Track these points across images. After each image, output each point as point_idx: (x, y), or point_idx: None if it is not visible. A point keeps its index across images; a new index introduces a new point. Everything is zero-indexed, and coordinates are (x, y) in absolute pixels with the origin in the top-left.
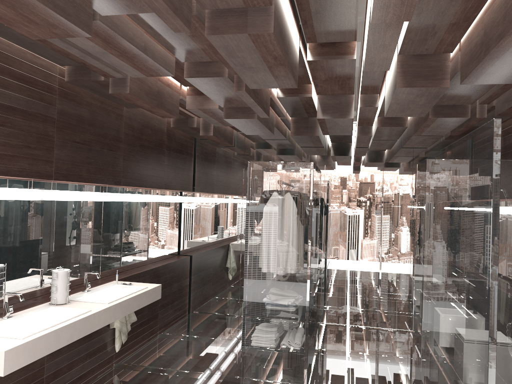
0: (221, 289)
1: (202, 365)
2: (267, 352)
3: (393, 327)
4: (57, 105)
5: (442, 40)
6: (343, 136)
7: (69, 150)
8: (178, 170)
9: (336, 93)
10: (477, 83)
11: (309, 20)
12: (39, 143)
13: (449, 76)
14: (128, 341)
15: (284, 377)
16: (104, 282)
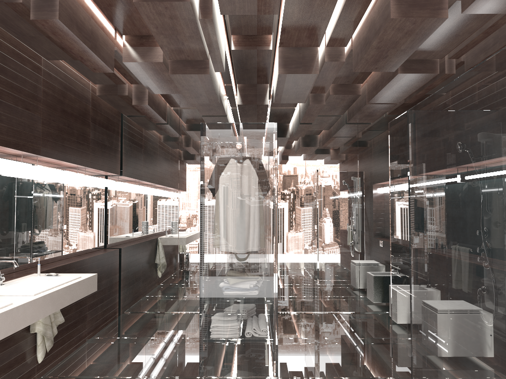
0: (156, 284)
1: (149, 368)
2: (231, 344)
3: (344, 310)
4: None
5: None
6: (286, 111)
7: None
8: (104, 148)
9: (301, 44)
10: (480, 12)
11: None
12: None
13: (447, 5)
14: (53, 349)
15: (251, 371)
16: (21, 275)
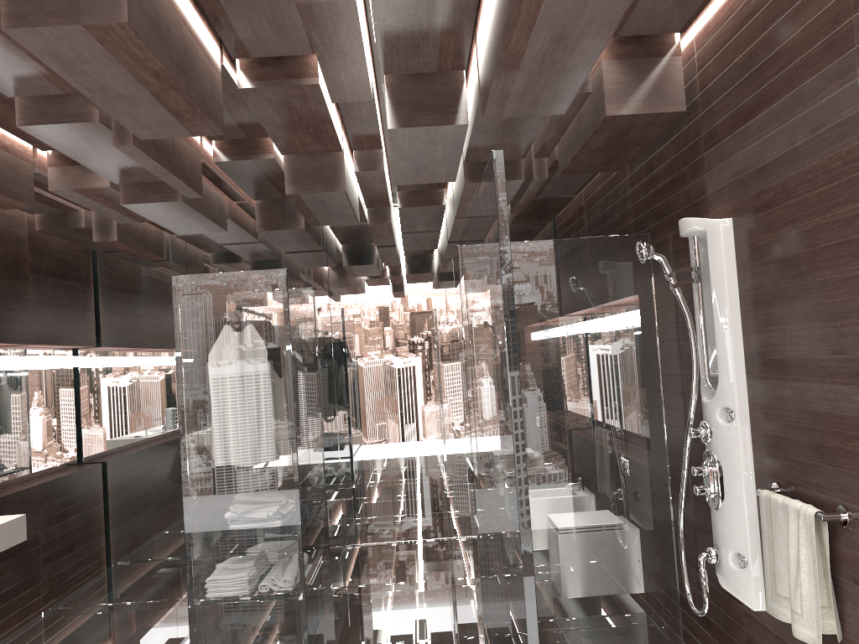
0: (166, 515)
1: None
2: (236, 605)
3: (462, 534)
4: None
5: (442, 46)
6: (354, 230)
7: None
8: (61, 308)
9: (313, 150)
10: (506, 116)
11: (222, 14)
12: None
13: (466, 107)
14: None
15: (269, 643)
16: None
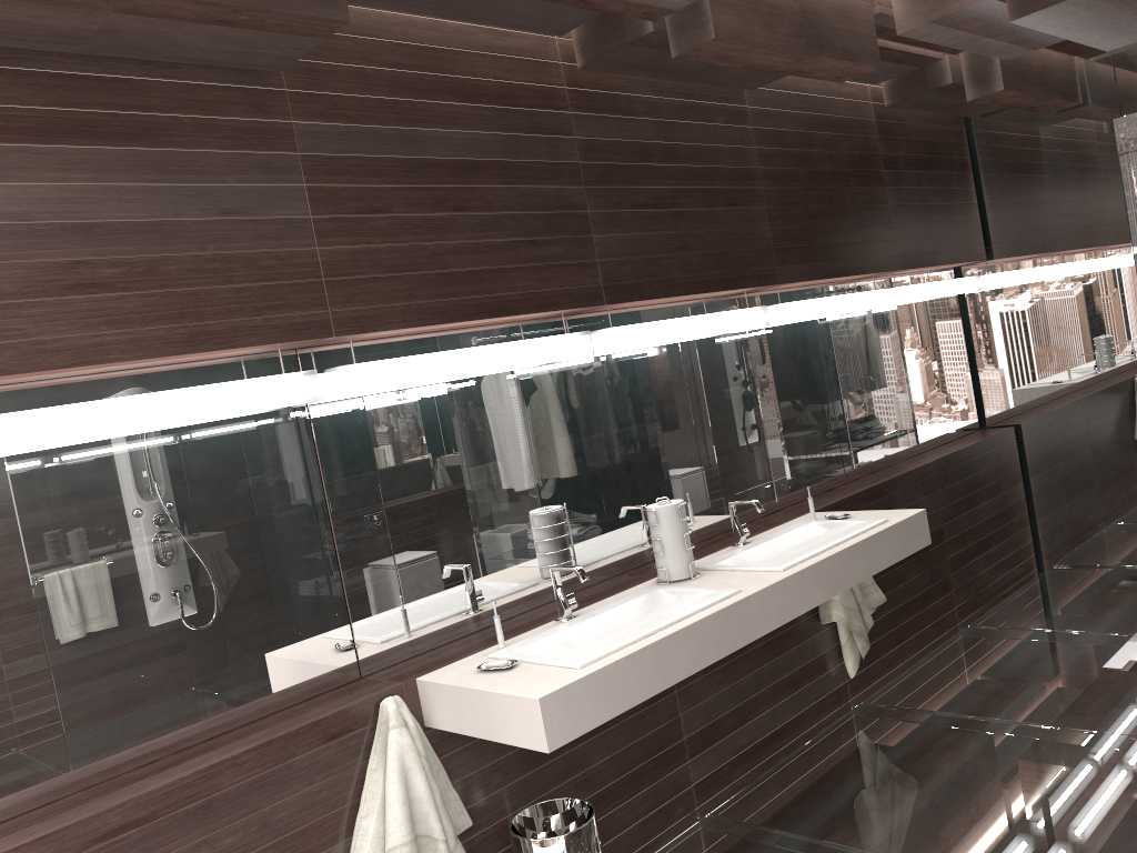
0: (1121, 502)
1: (1084, 710)
2: None
3: None
4: (574, 131)
5: None
6: None
7: (628, 229)
8: (931, 213)
9: None
10: None
11: None
12: (553, 228)
13: None
14: (879, 651)
15: None
16: (785, 518)
